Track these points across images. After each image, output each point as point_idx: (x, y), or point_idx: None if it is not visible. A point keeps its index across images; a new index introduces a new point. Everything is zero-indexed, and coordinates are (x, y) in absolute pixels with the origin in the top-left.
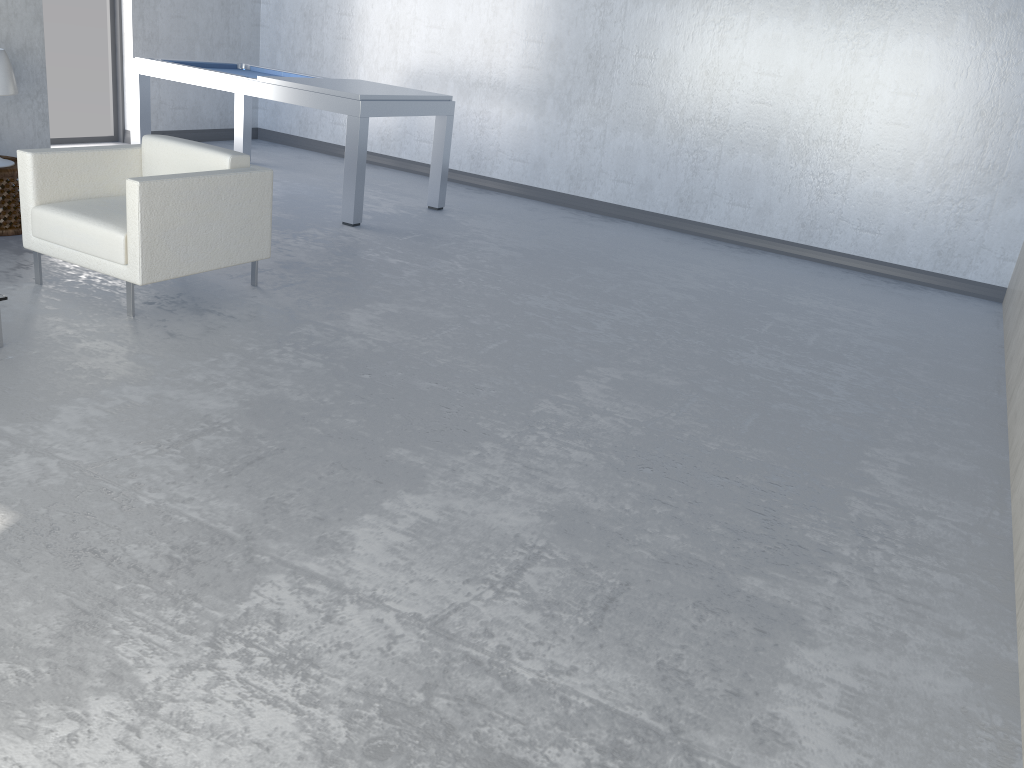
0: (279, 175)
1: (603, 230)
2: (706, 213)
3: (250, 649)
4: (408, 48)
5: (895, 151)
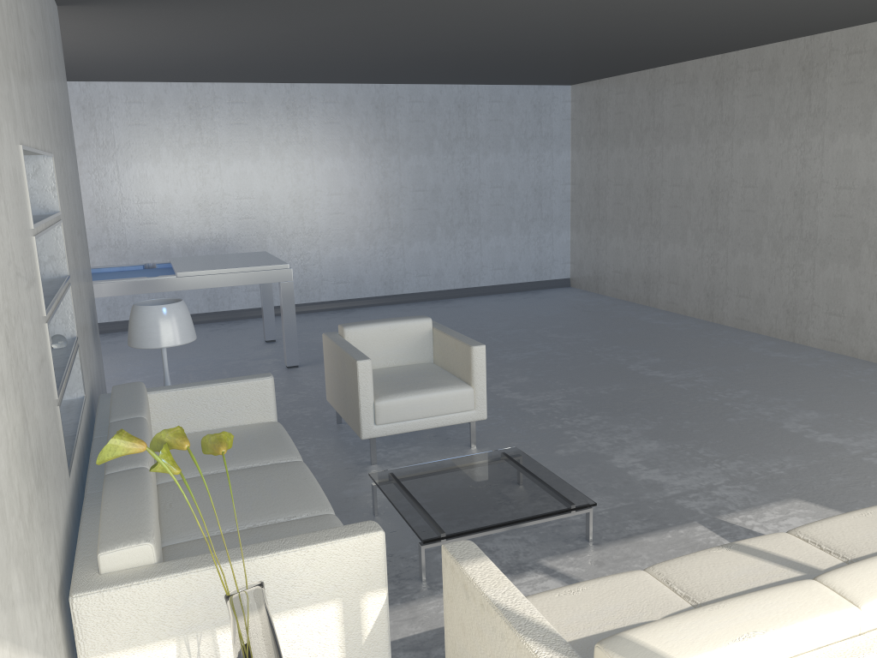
0: (104, 362)
1: (370, 317)
2: (404, 287)
3: None
4: (120, 225)
5: (500, 220)
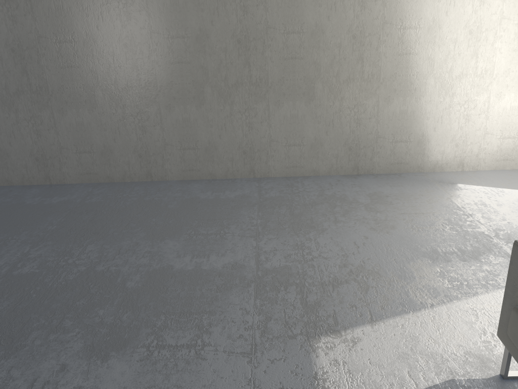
0: None
1: None
2: None
3: (304, 254)
4: None
5: None
